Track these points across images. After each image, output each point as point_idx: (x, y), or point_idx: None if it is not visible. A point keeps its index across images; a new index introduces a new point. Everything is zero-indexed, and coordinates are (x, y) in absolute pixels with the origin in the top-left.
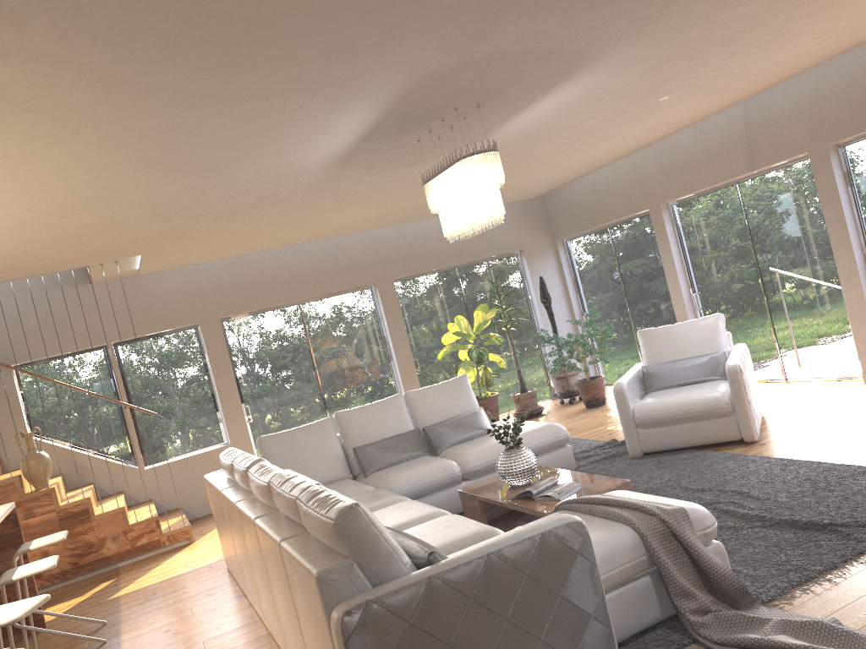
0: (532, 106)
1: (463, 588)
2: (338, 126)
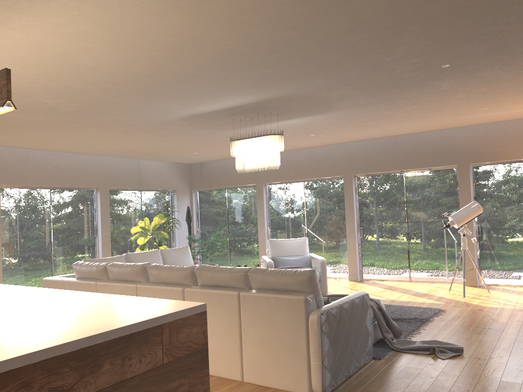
0: (283, 121)
1: (346, 312)
2: (230, 101)
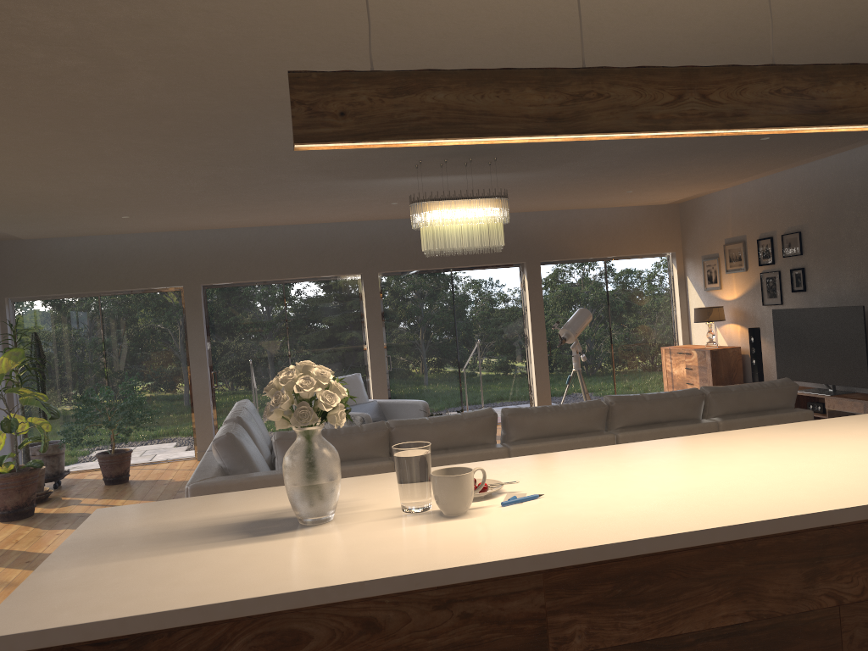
0: (447, 176)
1: None
2: None
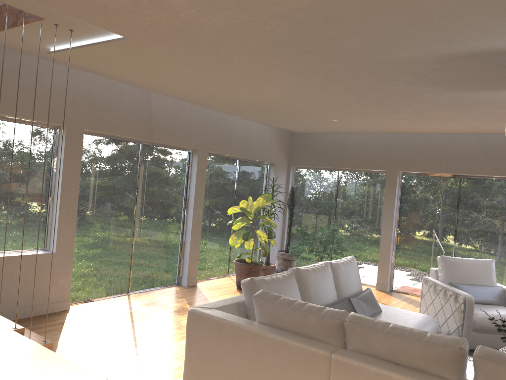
0: None
1: None
2: None
